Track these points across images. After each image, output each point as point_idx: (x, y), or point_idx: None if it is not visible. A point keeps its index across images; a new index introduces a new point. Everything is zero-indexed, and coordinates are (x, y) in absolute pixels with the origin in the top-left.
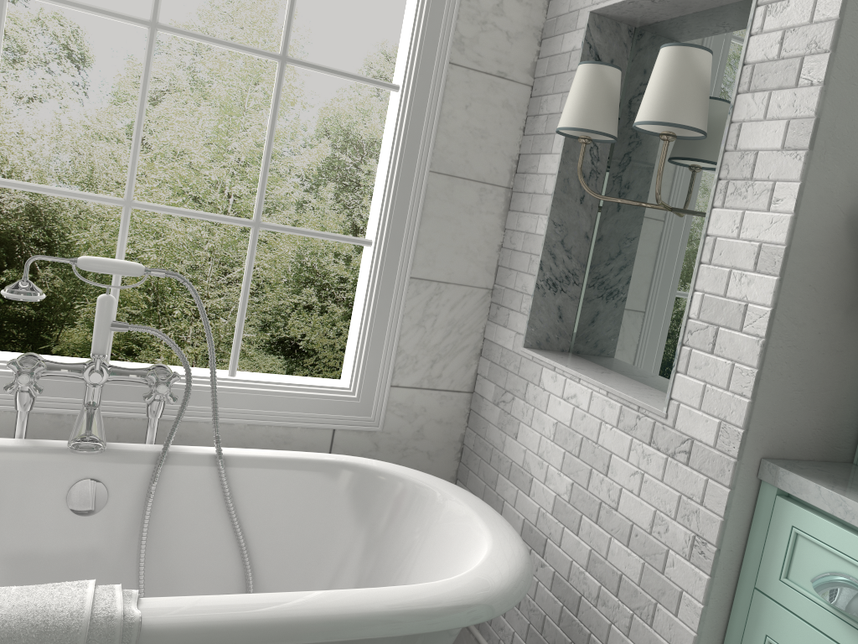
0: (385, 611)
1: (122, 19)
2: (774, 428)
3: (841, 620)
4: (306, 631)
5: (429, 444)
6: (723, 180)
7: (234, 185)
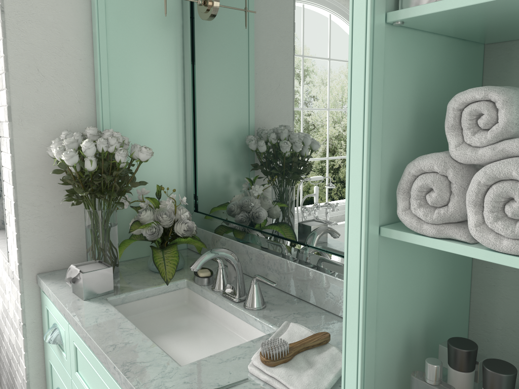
0: None
1: None
2: (41, 258)
3: (56, 345)
4: None
5: None
6: (1, 137)
7: None
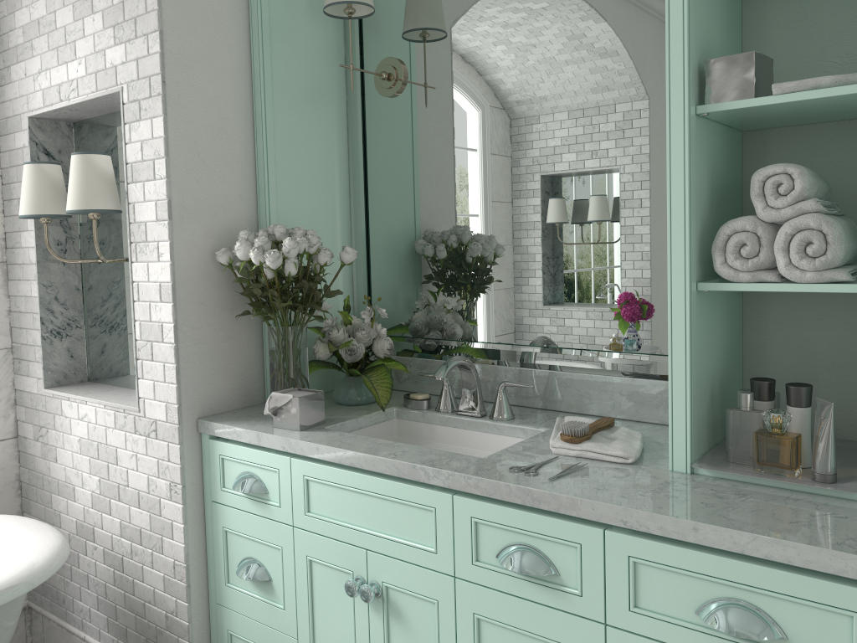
0: None
1: None
2: (201, 397)
3: (249, 499)
4: None
5: None
6: (133, 243)
7: None
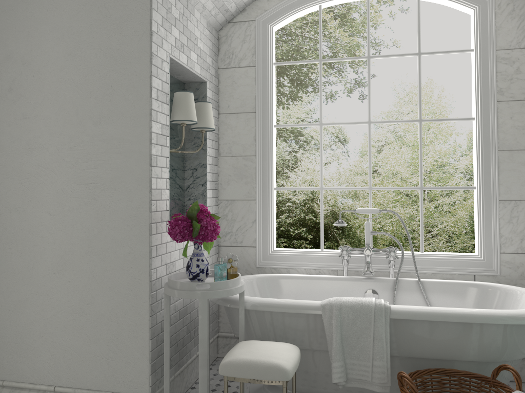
0: (482, 314)
1: (358, 123)
2: None
3: None
4: (449, 316)
5: None
6: None
7: (425, 184)
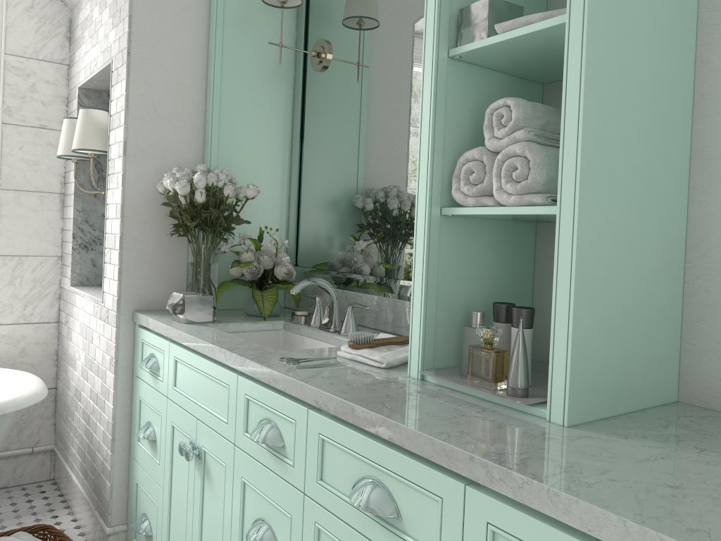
0: None
1: None
2: (139, 295)
3: (151, 375)
4: None
5: (32, 359)
6: (109, 175)
7: None
